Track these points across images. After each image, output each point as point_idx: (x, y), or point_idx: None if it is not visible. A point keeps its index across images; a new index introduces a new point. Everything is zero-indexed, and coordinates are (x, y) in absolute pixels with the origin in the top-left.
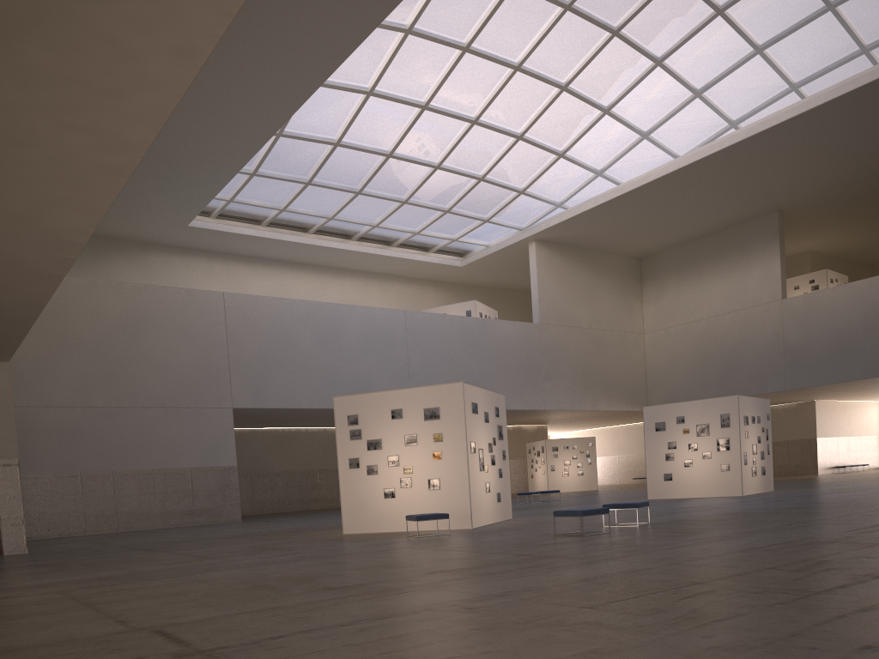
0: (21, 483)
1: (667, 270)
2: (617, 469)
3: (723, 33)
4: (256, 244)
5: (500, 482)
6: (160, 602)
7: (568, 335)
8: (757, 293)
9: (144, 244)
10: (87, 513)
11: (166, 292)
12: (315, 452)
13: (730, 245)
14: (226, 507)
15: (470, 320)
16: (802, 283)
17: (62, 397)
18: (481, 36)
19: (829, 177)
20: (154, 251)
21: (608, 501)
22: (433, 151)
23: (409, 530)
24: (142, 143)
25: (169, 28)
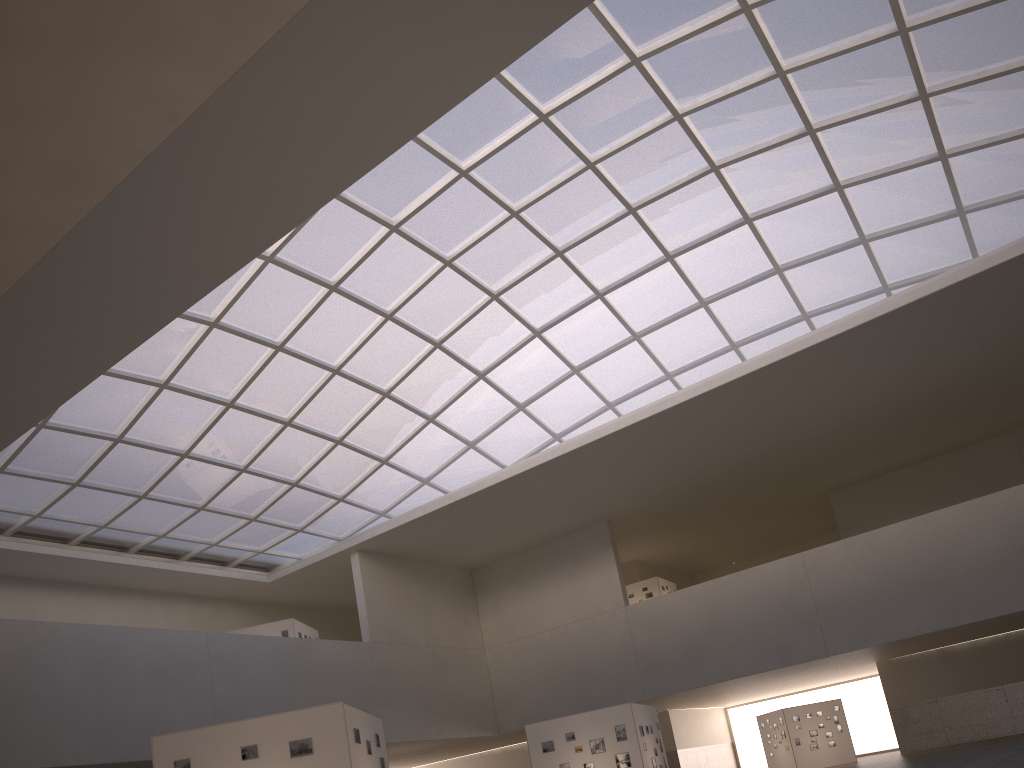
0: None
1: (502, 581)
2: None
3: (541, 352)
4: None
5: None
6: None
7: (404, 653)
8: (599, 600)
9: None
10: None
11: None
12: None
13: (564, 554)
14: None
15: (290, 641)
16: (636, 591)
17: None
18: (297, 336)
19: (652, 487)
20: None
21: None
22: (238, 452)
23: None
24: None
25: (65, 127)
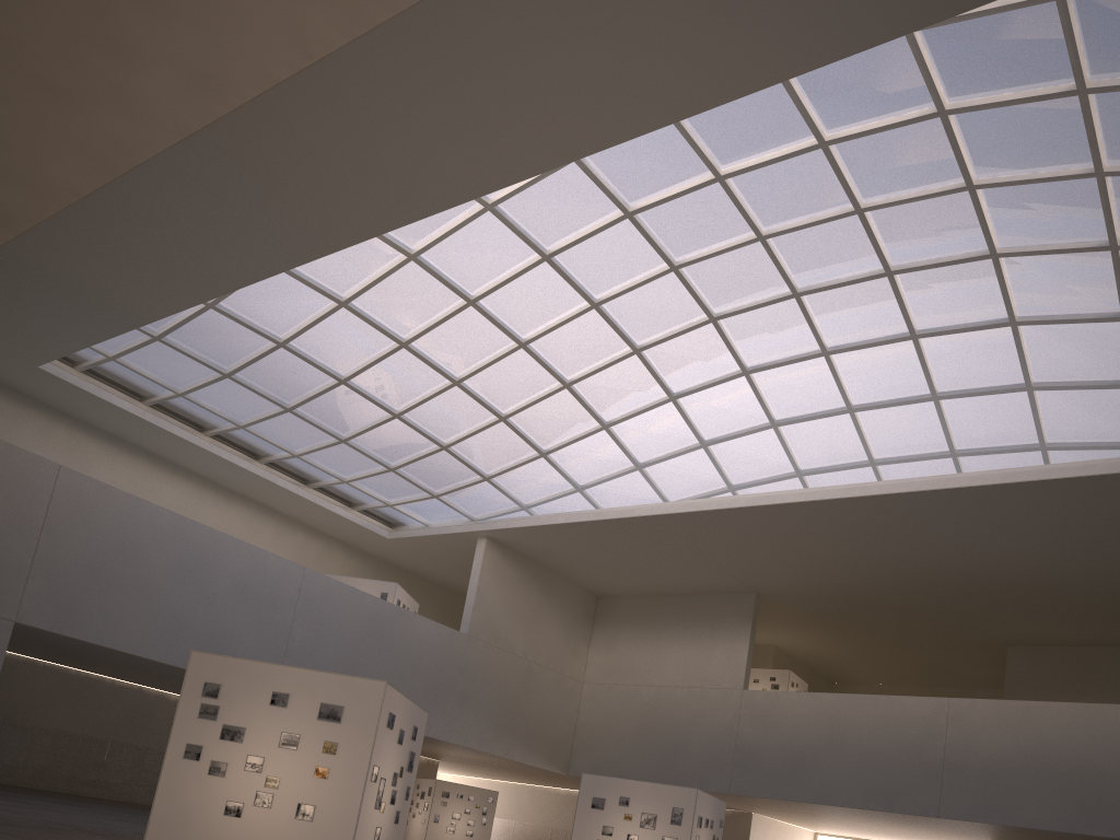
0: None
1: (625, 619)
2: (510, 838)
3: (743, 394)
4: (127, 423)
5: (394, 830)
6: None
7: (498, 658)
8: (718, 674)
9: None
10: None
11: None
12: (115, 715)
13: (699, 613)
14: None
15: (385, 605)
16: (762, 677)
17: None
18: (494, 296)
19: (815, 575)
20: None
21: None
22: (397, 396)
23: None
24: (68, 191)
25: (202, 33)
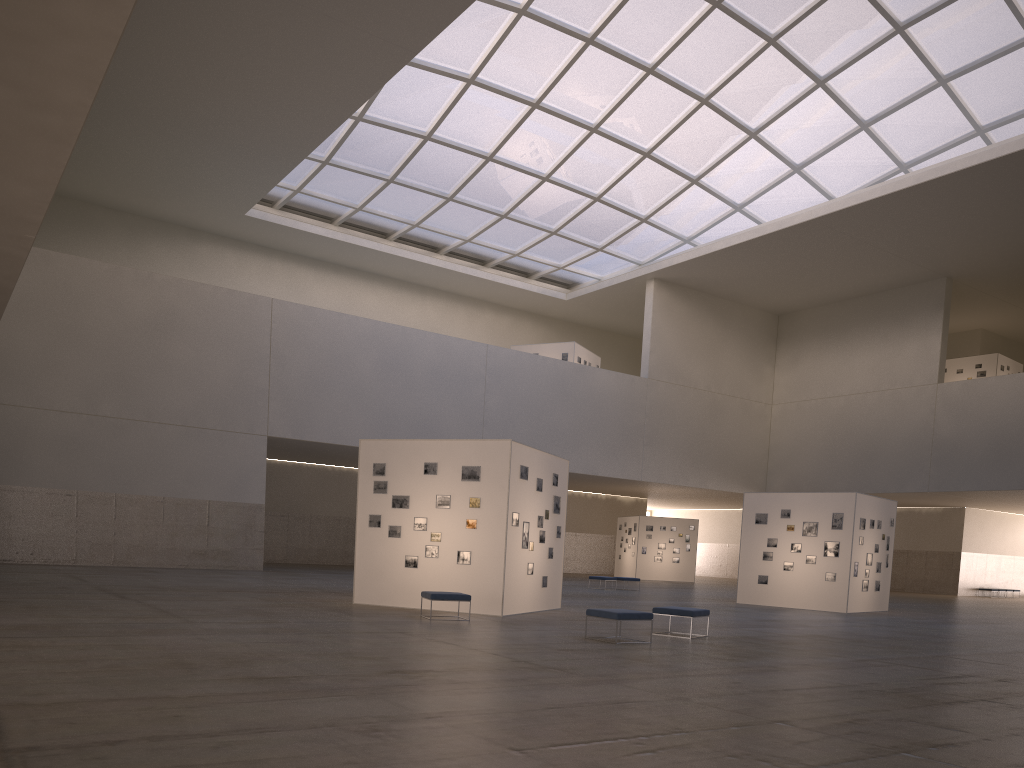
0: (6, 495)
1: (808, 333)
2: (725, 560)
3: (901, 55)
4: (324, 246)
5: (550, 564)
6: (43, 670)
7: (681, 395)
8: (910, 372)
9: (193, 230)
10: (79, 540)
11: (203, 290)
12: None
13: (885, 312)
14: (246, 551)
15: (565, 365)
16: (966, 367)
17: (65, 400)
18: (610, 27)
19: (1010, 243)
20: (203, 241)
21: (690, 599)
22: (541, 159)
23: (429, 608)
24: (79, 105)
25: None
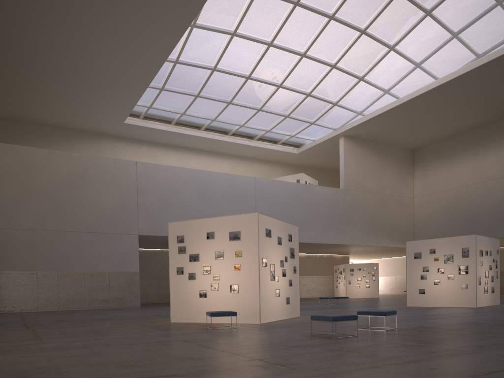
0: None
1: (430, 157)
2: (394, 285)
3: None
4: (167, 136)
5: (290, 289)
6: None
7: (363, 197)
8: (491, 171)
9: (99, 134)
10: (39, 297)
11: (99, 159)
12: None
13: (473, 141)
14: (130, 298)
15: (298, 185)
16: None
17: (27, 223)
18: None
19: None
20: (105, 139)
21: (378, 306)
22: (276, 75)
23: (215, 322)
24: None
25: None
